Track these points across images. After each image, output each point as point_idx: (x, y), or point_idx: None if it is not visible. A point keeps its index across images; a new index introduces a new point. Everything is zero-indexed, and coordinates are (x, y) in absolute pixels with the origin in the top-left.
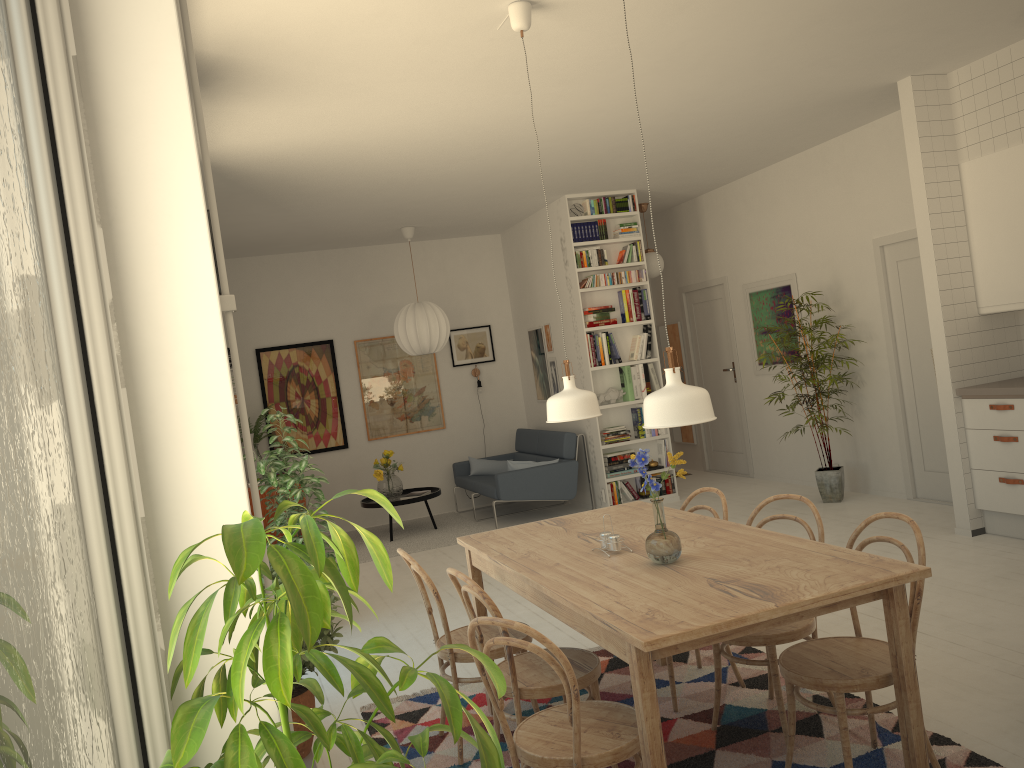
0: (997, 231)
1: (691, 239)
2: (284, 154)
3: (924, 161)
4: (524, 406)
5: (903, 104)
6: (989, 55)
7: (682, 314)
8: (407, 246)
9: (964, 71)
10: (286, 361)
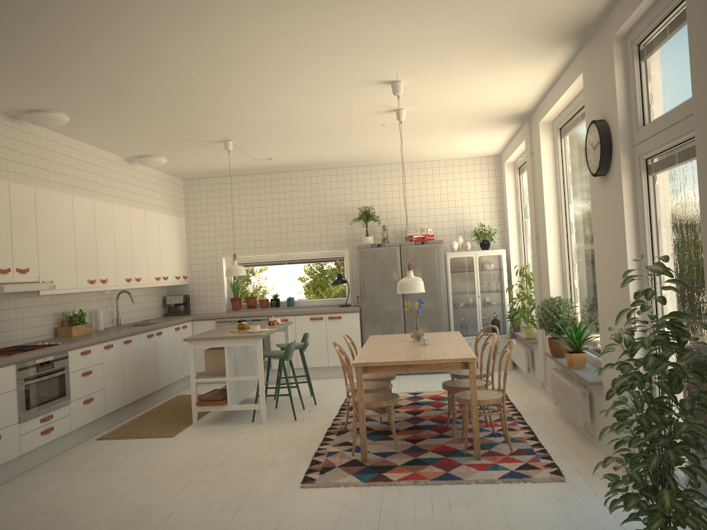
0: None
1: None
2: None
3: None
4: None
5: None
6: None
7: None
8: None
9: None
10: None
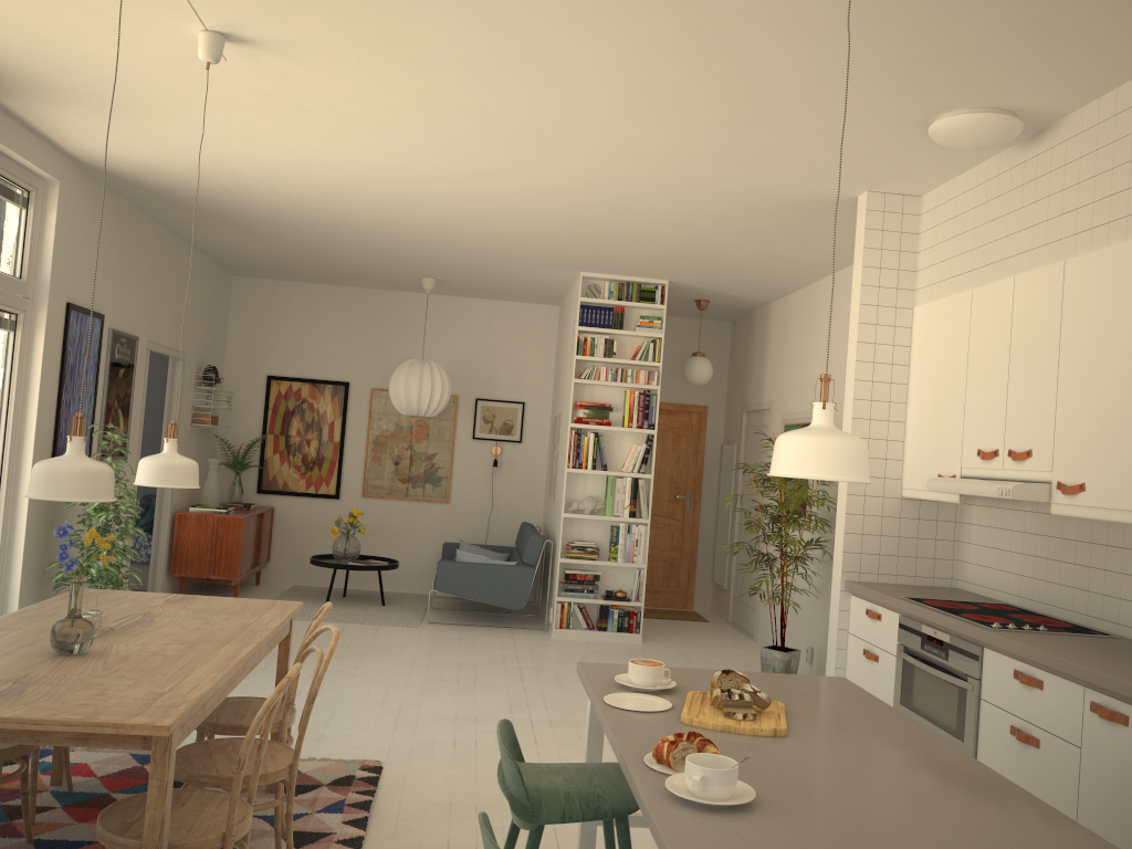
0: (927, 397)
1: (758, 351)
2: (170, 170)
3: (863, 296)
4: (543, 499)
5: (858, 224)
6: (952, 180)
7: (740, 436)
8: (452, 300)
9: (933, 195)
10: (296, 394)
